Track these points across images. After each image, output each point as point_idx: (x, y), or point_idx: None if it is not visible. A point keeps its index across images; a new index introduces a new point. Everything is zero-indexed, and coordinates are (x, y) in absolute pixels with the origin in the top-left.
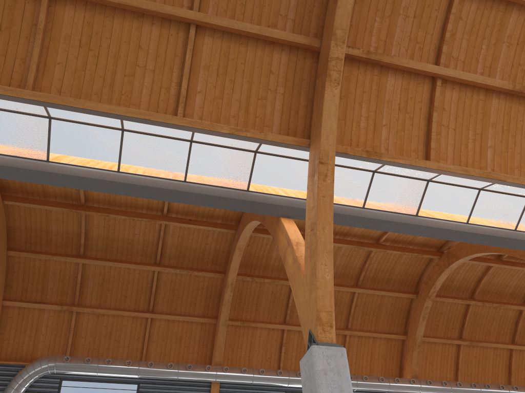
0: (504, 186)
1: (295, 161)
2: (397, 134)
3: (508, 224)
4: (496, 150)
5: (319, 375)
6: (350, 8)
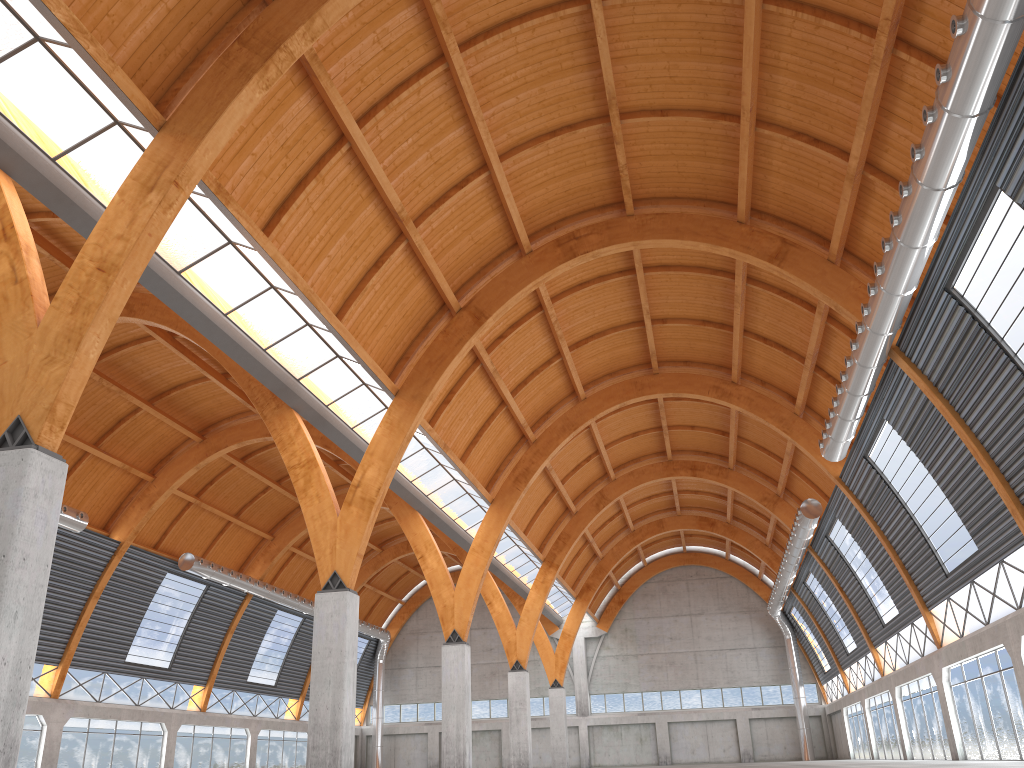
0: (301, 302)
1: (87, 99)
2: (257, 176)
3: (264, 340)
4: (331, 263)
5: (28, 496)
6: (353, 6)
